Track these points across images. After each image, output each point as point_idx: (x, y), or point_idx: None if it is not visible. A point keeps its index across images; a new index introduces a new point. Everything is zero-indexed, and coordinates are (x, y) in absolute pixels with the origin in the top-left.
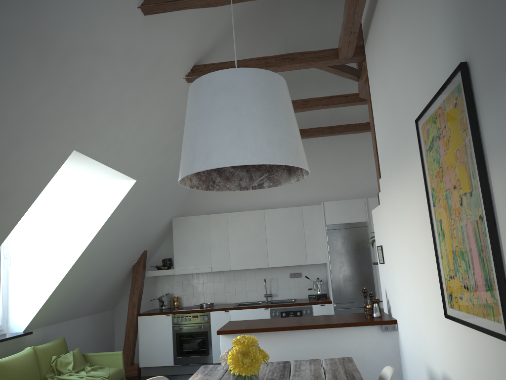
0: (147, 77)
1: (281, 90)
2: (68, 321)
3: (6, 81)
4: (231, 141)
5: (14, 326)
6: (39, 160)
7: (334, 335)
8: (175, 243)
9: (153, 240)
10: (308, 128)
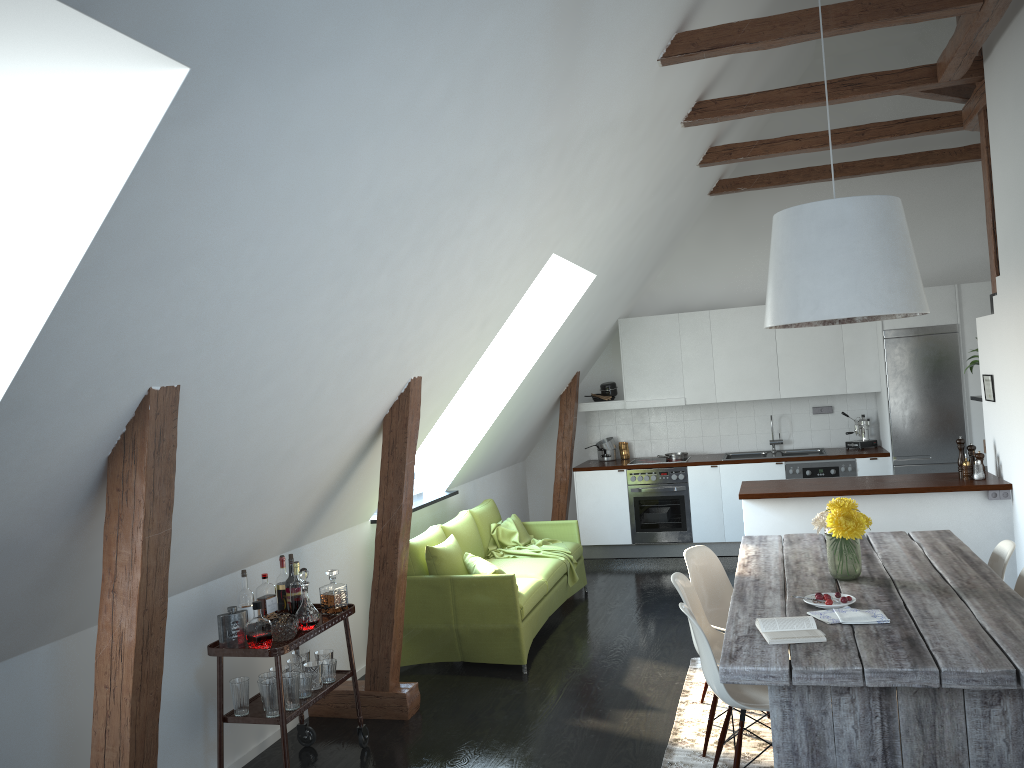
0: (643, 139)
1: (899, 218)
2: (482, 477)
3: (525, 195)
4: (846, 288)
5: (432, 483)
6: (522, 274)
7: (913, 504)
8: (624, 359)
9: (589, 355)
10: (853, 162)
